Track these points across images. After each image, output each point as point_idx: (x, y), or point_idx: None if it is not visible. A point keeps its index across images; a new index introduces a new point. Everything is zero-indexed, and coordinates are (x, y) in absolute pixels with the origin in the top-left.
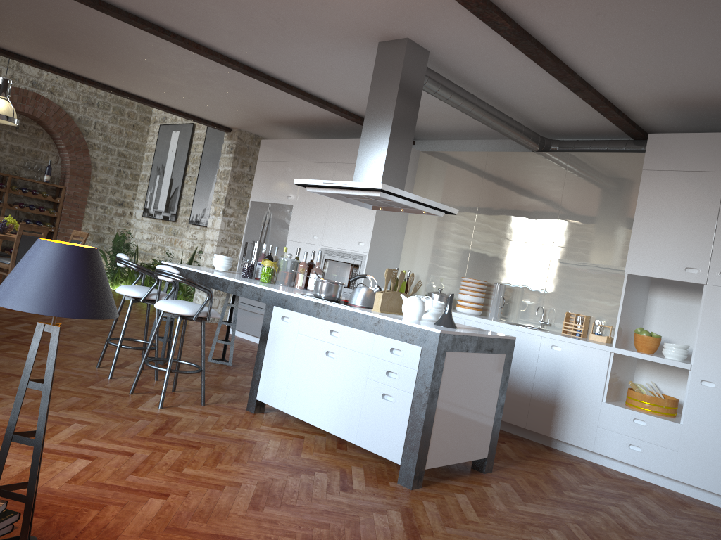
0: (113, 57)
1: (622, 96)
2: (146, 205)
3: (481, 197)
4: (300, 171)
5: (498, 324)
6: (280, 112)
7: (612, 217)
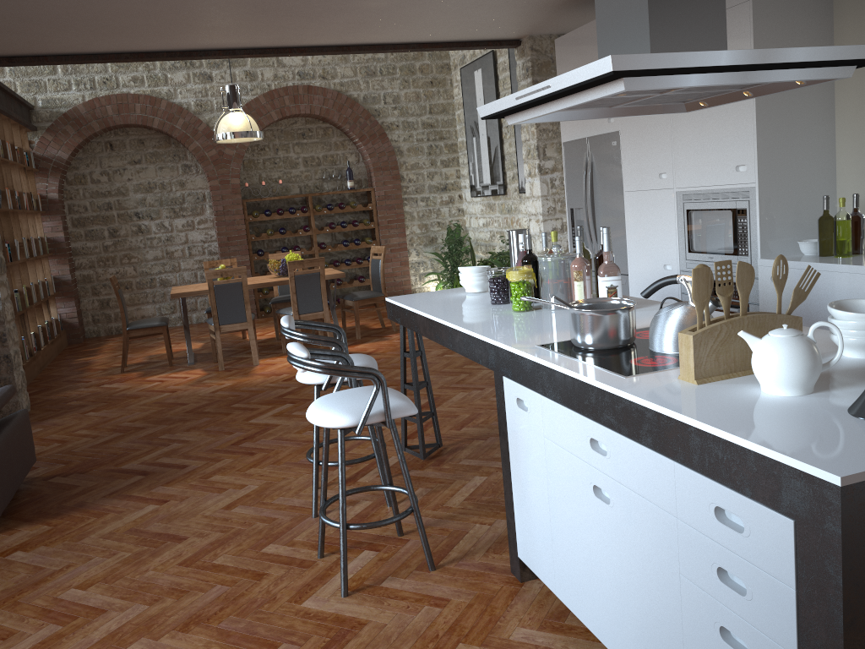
0: (275, 3)
1: None
2: (471, 182)
3: None
4: None
5: None
6: None
7: None
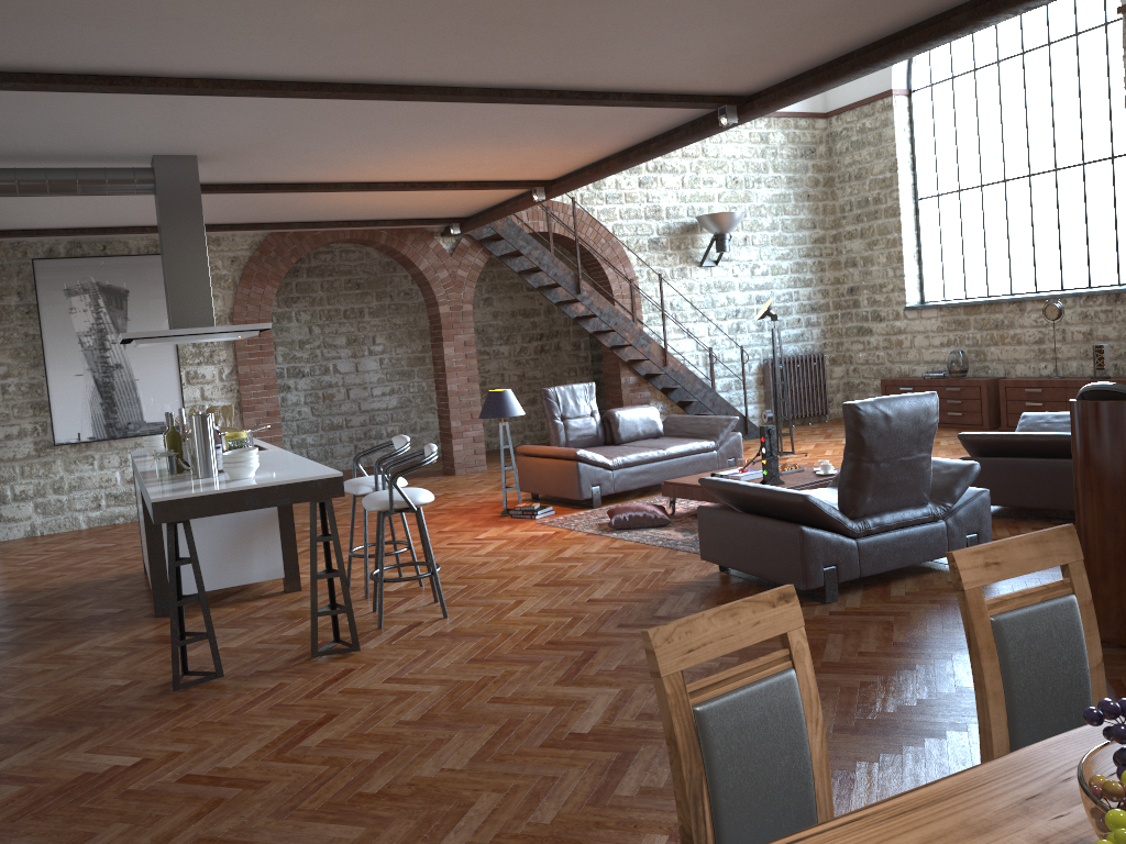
0: None
1: None
2: None
3: None
4: None
5: None
6: None
7: None
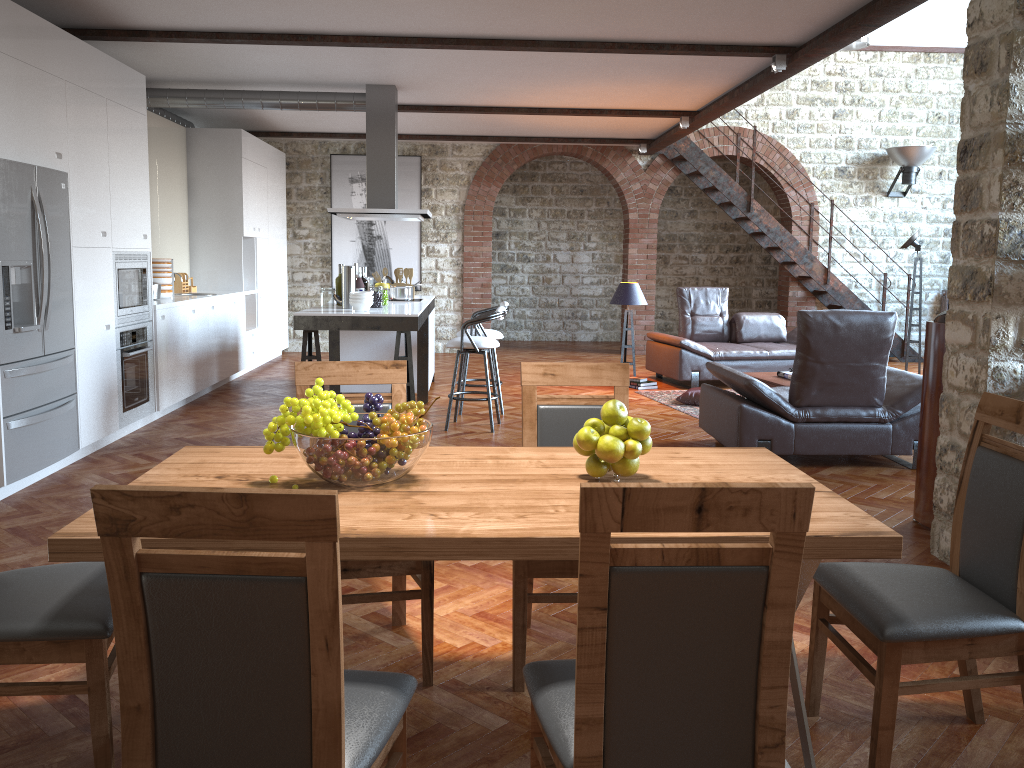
0: None
1: None
2: None
3: None
4: (65, 99)
5: (218, 297)
6: None
7: (175, 182)
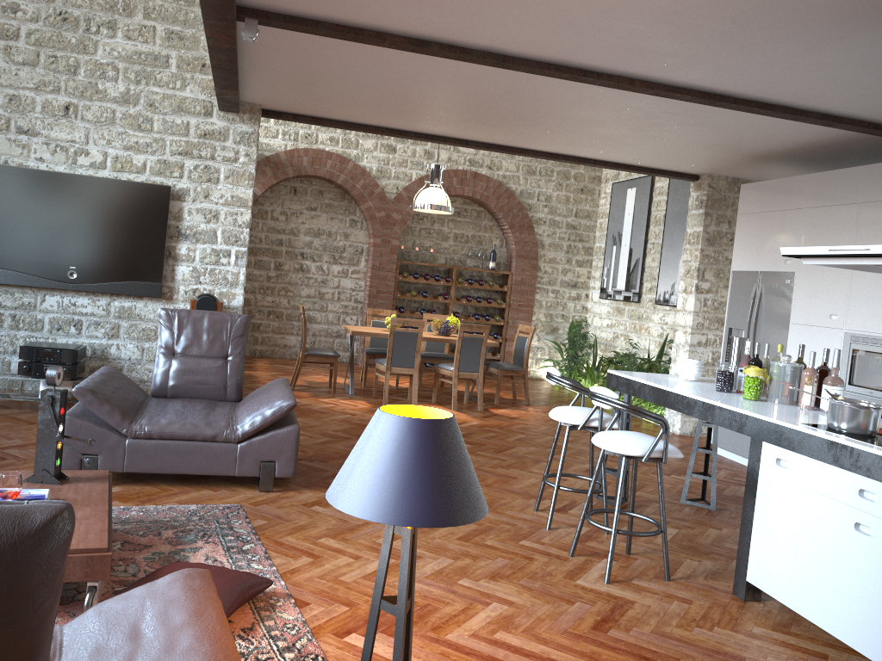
0: (536, 118)
1: None
2: (602, 284)
3: None
4: (801, 221)
5: None
6: (763, 143)
7: None
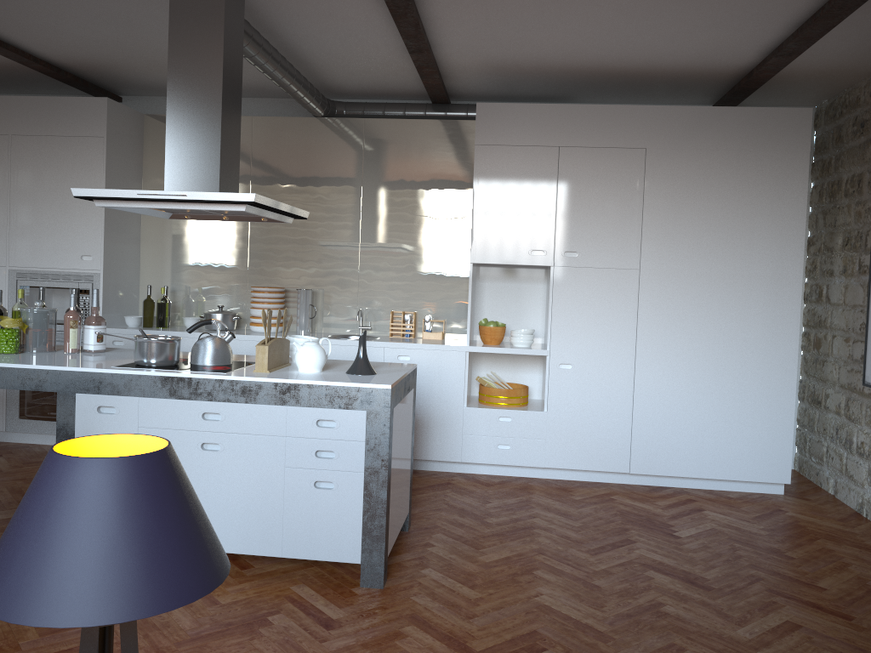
0: None
1: (453, 59)
2: None
3: (253, 177)
4: None
5: (326, 341)
6: None
7: (426, 196)
